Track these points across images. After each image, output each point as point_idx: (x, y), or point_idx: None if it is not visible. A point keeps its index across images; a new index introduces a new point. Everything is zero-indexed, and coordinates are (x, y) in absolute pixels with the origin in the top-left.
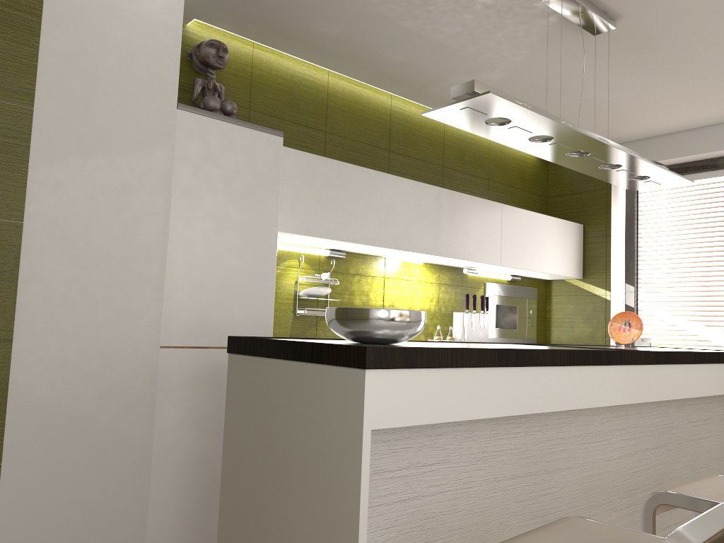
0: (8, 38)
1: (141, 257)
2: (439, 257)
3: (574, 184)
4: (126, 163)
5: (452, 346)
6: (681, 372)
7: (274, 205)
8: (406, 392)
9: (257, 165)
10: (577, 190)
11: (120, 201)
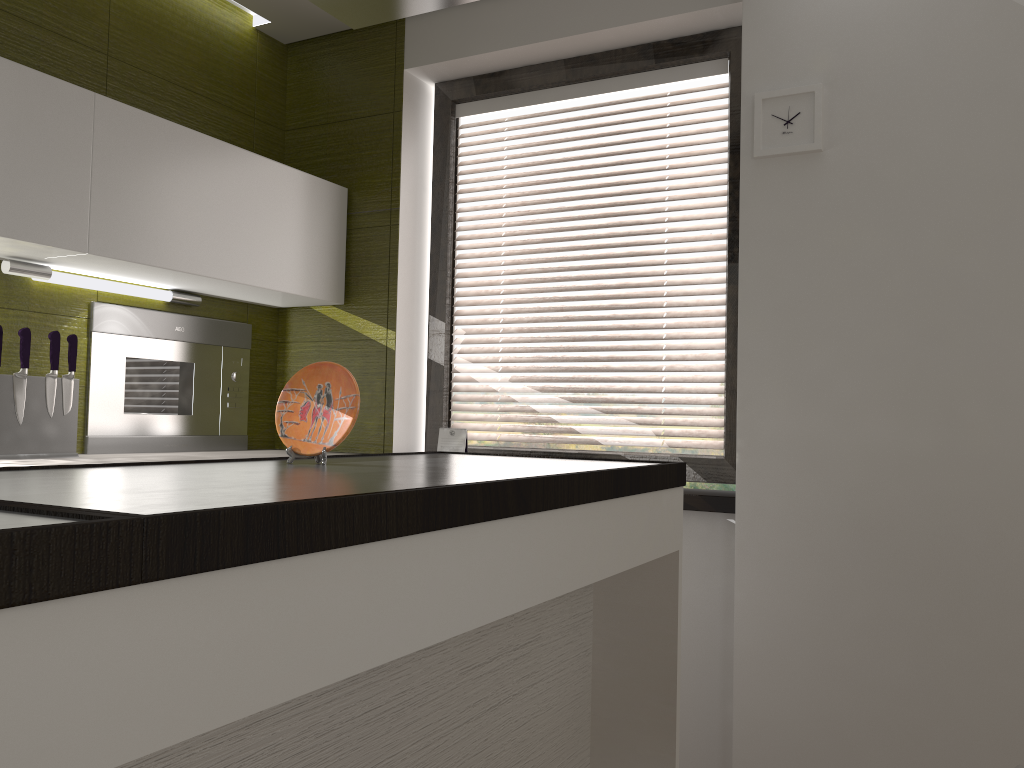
0: None
1: None
2: None
3: (334, 103)
4: None
5: None
6: (351, 578)
7: None
8: None
9: None
10: (339, 115)
11: None
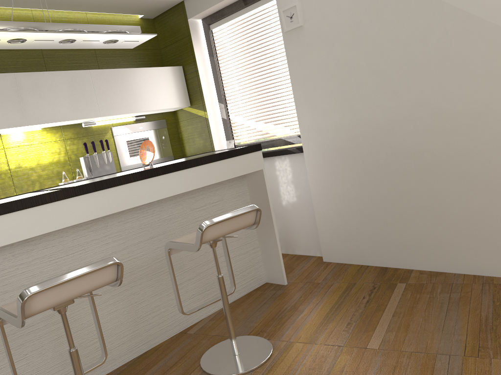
0: None
1: None
2: (35, 125)
3: (171, 36)
4: None
5: None
6: (124, 191)
7: None
8: None
9: None
10: (174, 40)
11: None
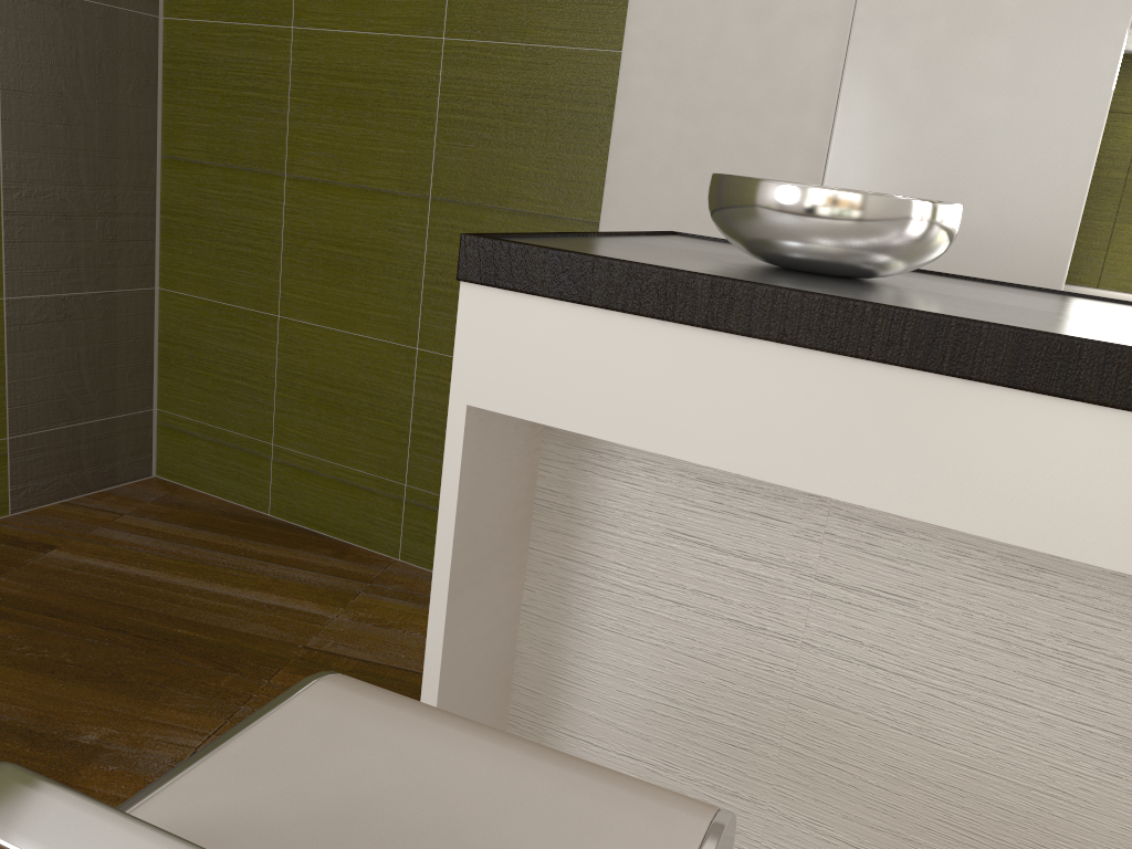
0: None
1: (788, 100)
2: None
3: None
4: None
5: (963, 306)
6: None
7: None
8: (561, 353)
9: None
10: None
11: (763, 1)
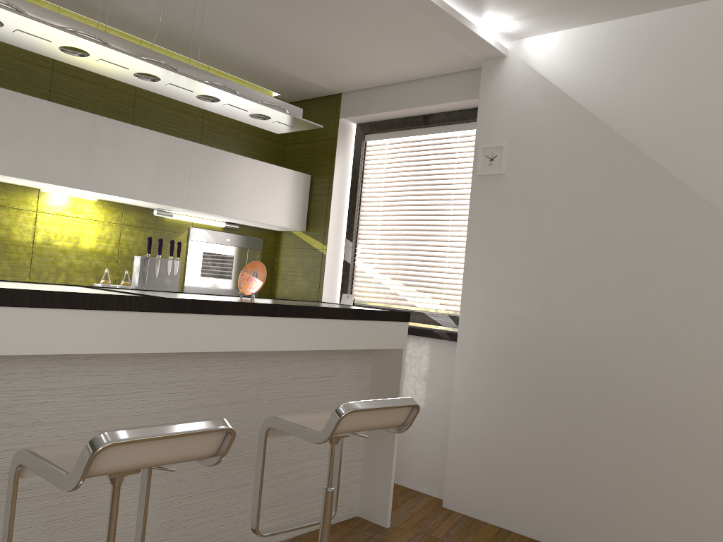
0: None
1: None
2: (96, 193)
3: (308, 133)
4: None
5: None
6: (225, 324)
7: None
8: None
9: None
10: (310, 139)
11: None
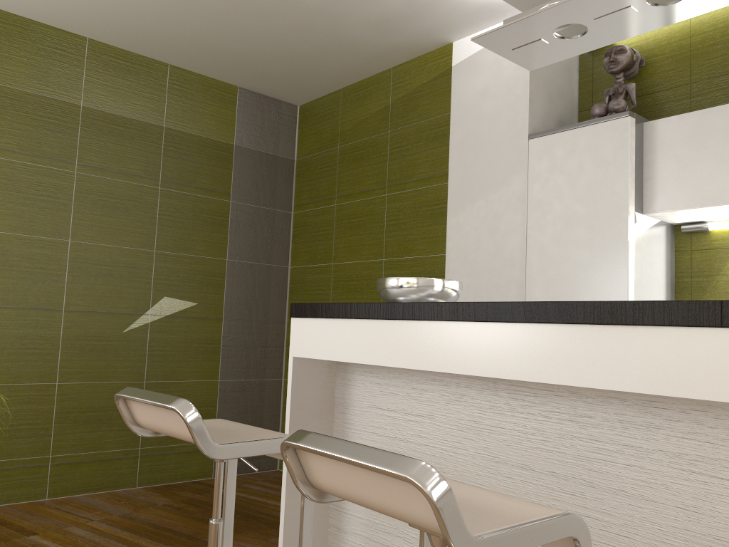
0: (435, 147)
1: (507, 264)
2: None
3: None
4: (496, 197)
5: None
6: None
7: (622, 189)
8: (312, 334)
9: (601, 156)
10: None
11: (493, 226)
